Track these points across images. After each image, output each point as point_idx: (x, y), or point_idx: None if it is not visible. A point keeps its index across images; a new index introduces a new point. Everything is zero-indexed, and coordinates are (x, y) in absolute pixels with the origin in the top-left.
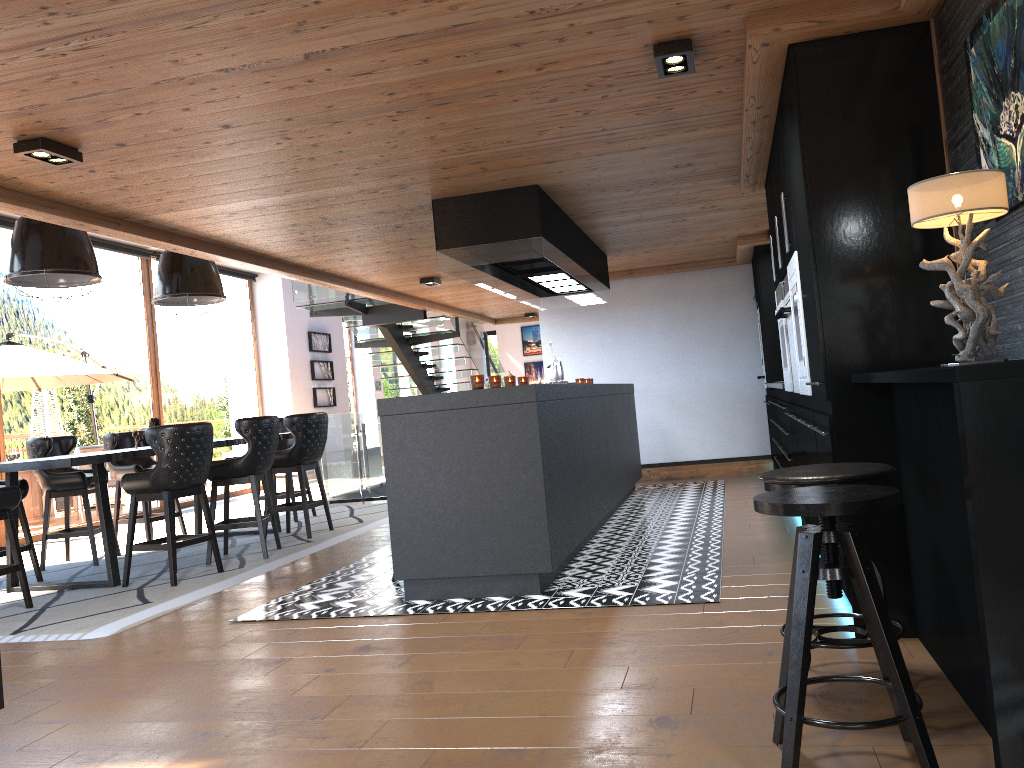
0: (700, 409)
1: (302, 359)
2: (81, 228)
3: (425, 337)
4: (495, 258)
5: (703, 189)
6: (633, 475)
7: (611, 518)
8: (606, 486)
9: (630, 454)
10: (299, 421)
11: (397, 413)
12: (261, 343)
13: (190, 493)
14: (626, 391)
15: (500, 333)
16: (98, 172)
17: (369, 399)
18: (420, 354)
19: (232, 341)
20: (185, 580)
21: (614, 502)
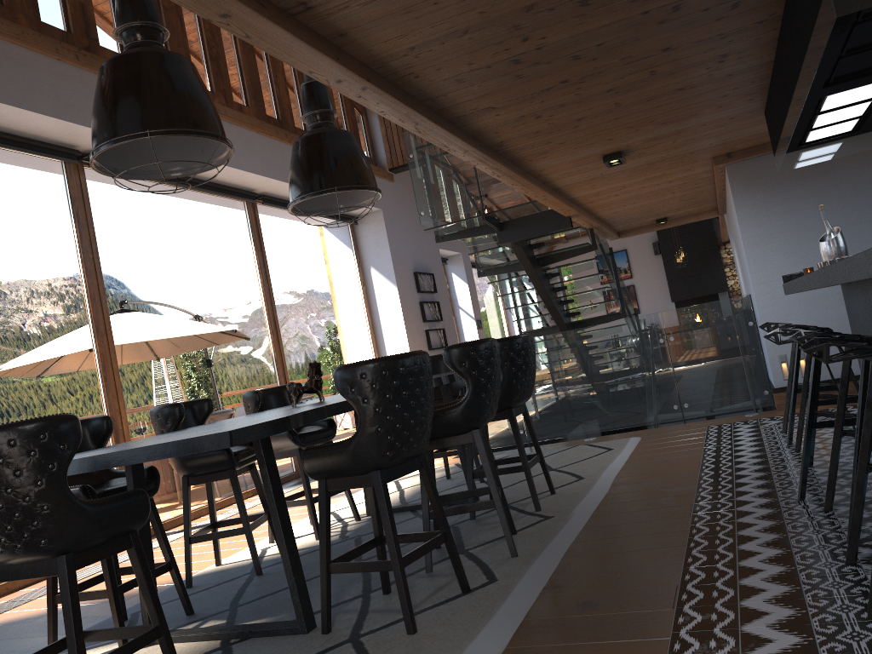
0: None
1: (412, 301)
2: (202, 8)
3: (557, 255)
4: None
5: None
6: None
7: None
8: None
9: None
10: (504, 348)
11: None
12: (370, 288)
13: (408, 469)
14: None
15: None
16: None
17: (472, 339)
18: (550, 276)
19: (343, 288)
20: (421, 616)
21: None
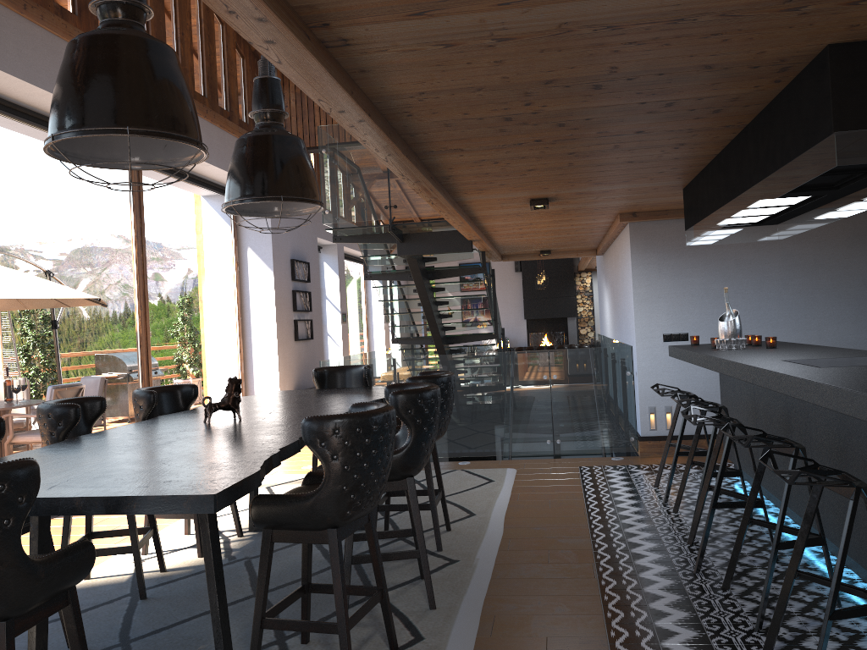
0: None
1: (285, 288)
2: (250, 32)
3: (446, 271)
4: None
5: None
6: None
7: None
8: None
9: None
10: None
11: None
12: (244, 269)
13: (358, 525)
14: None
15: None
16: None
17: (335, 331)
18: (435, 290)
19: (217, 266)
20: None
21: None
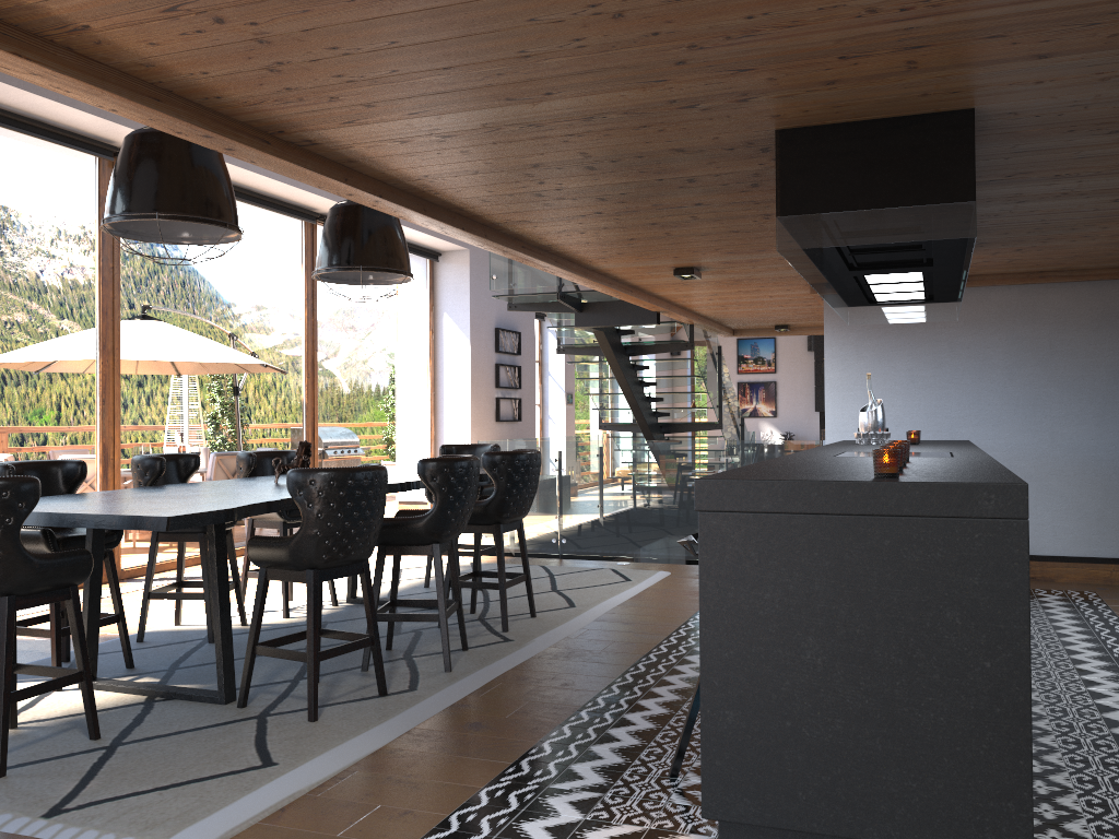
0: (1055, 483)
1: (486, 361)
2: (207, 144)
3: (648, 347)
4: (883, 235)
5: None
6: None
7: None
8: None
9: None
10: (503, 462)
11: (732, 509)
12: (439, 338)
13: (346, 573)
14: None
15: None
16: (230, 23)
17: (558, 414)
18: (638, 368)
19: (405, 333)
20: (330, 708)
21: None
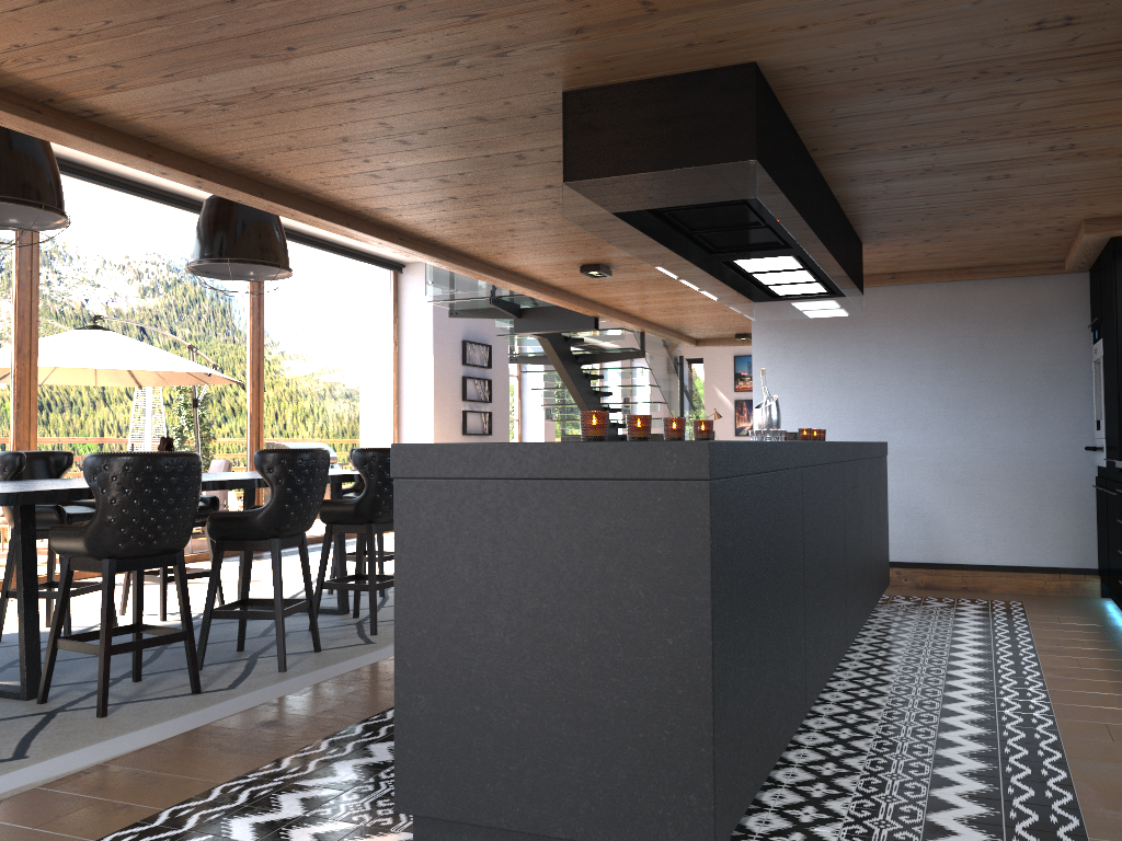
0: (987, 488)
1: (452, 374)
2: None
3: (599, 355)
4: (666, 199)
5: (1070, 99)
6: (878, 585)
7: (841, 665)
8: (838, 618)
9: (876, 553)
10: (373, 459)
11: (426, 476)
12: (403, 350)
13: (154, 564)
14: (877, 454)
15: (708, 362)
16: None
17: (536, 430)
18: (592, 377)
19: (365, 345)
20: (130, 705)
21: (849, 641)
